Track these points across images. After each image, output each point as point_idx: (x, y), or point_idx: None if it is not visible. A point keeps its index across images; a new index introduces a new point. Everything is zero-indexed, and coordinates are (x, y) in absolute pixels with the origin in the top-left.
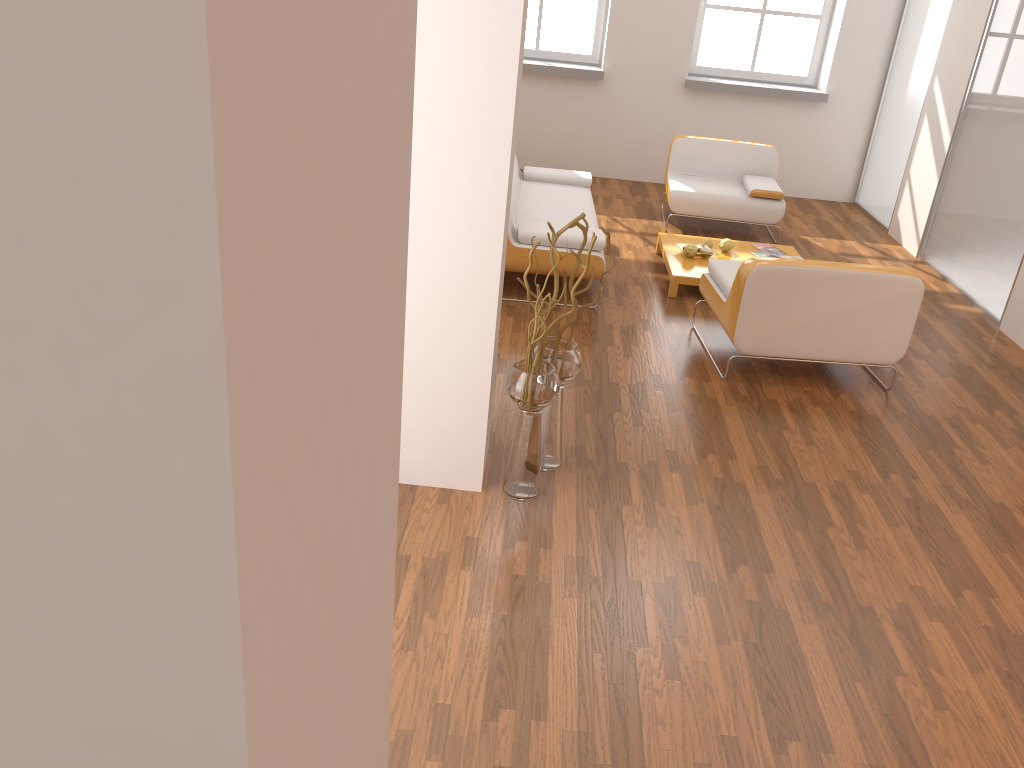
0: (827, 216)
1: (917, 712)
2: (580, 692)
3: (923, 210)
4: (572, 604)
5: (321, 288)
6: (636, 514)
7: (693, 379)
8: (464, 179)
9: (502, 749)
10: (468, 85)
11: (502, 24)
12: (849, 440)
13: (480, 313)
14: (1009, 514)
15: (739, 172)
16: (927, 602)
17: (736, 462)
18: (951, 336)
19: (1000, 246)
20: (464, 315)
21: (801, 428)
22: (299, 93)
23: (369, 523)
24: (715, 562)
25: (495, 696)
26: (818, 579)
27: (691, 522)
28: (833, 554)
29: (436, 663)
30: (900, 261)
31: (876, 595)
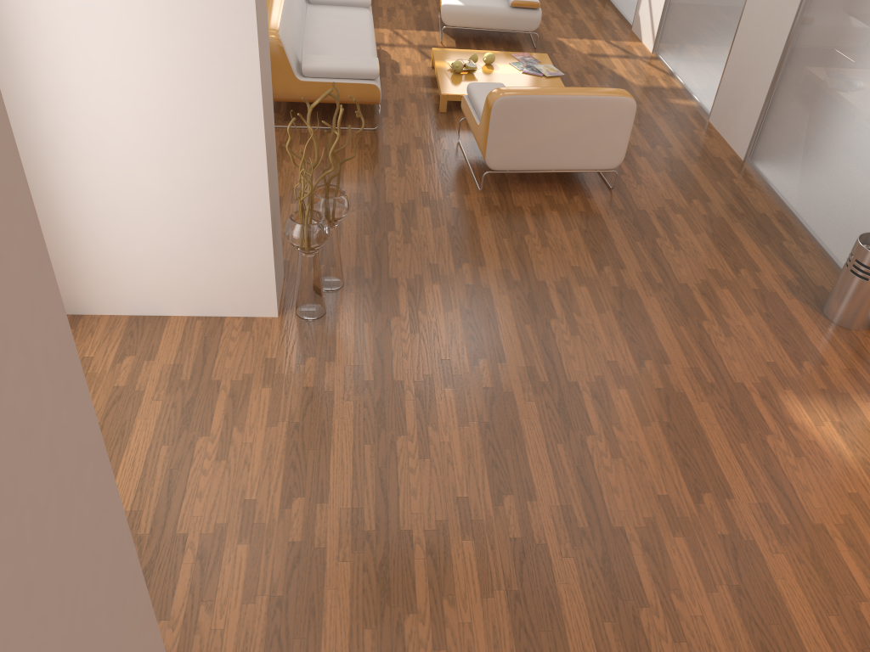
0: (582, 15)
1: (599, 462)
2: (354, 477)
3: (657, 11)
4: (350, 407)
5: None
6: (403, 323)
7: (455, 193)
8: (221, 69)
9: (295, 528)
10: None
11: None
12: (576, 239)
13: (254, 179)
14: (689, 292)
15: None
16: (618, 374)
17: (485, 268)
18: (669, 131)
19: (712, 48)
20: (241, 182)
21: (539, 231)
22: None
23: (71, 531)
24: (462, 358)
25: (289, 488)
26: (539, 364)
27: (446, 326)
28: (553, 341)
29: (244, 468)
30: (638, 58)
31: (581, 372)
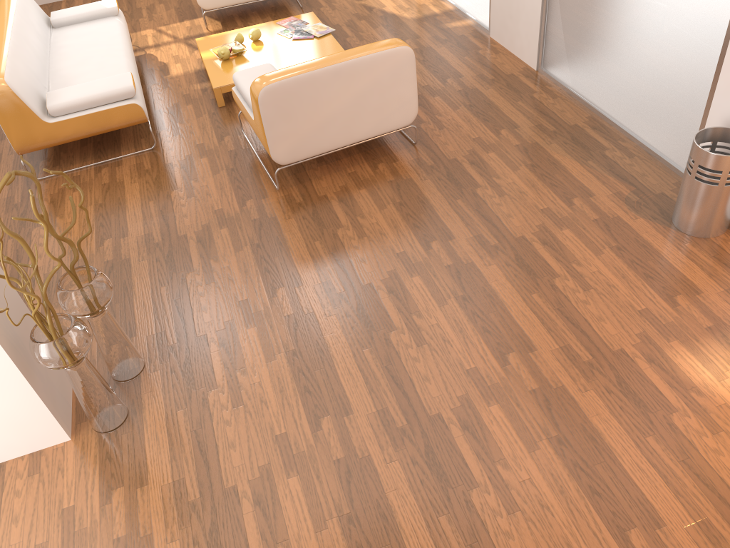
0: None
1: (495, 527)
2: None
3: None
4: None
5: None
6: (222, 397)
7: (253, 200)
8: None
9: None
10: None
11: None
12: (393, 217)
13: None
14: (530, 246)
15: None
16: (483, 384)
17: (303, 288)
18: (455, 60)
19: None
20: None
21: (352, 220)
22: None
23: None
24: (300, 425)
25: None
26: (391, 402)
27: (273, 384)
28: (399, 364)
29: None
30: None
31: (441, 397)
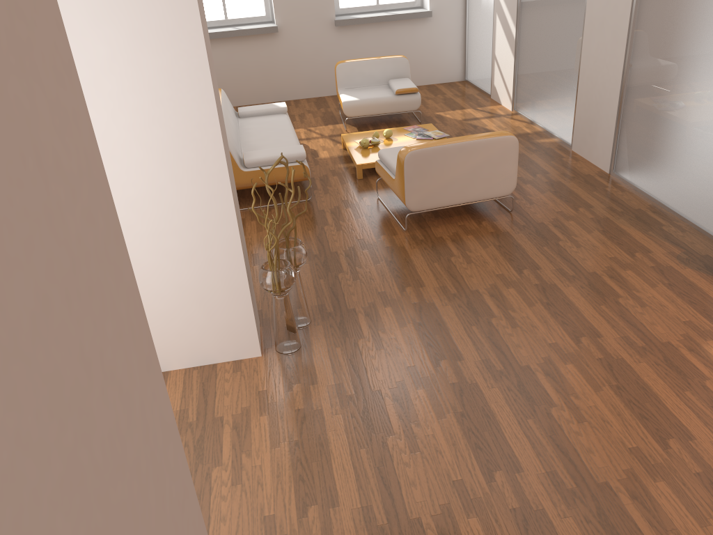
0: (450, 94)
1: (568, 428)
2: (357, 479)
3: (509, 79)
4: (339, 419)
5: (76, 440)
6: (368, 343)
7: (386, 236)
8: (192, 152)
9: (315, 534)
10: (177, 88)
11: (190, 41)
12: (493, 253)
13: (228, 239)
14: (599, 278)
15: (385, 78)
16: (561, 352)
17: (425, 288)
18: (543, 162)
19: (561, 95)
20: (218, 243)
21: (462, 253)
22: (16, 361)
23: (166, 508)
24: (425, 363)
25: (302, 499)
26: (492, 356)
27: (405, 339)
28: (498, 336)
29: (258, 488)
30: (502, 116)
31: (529, 356)
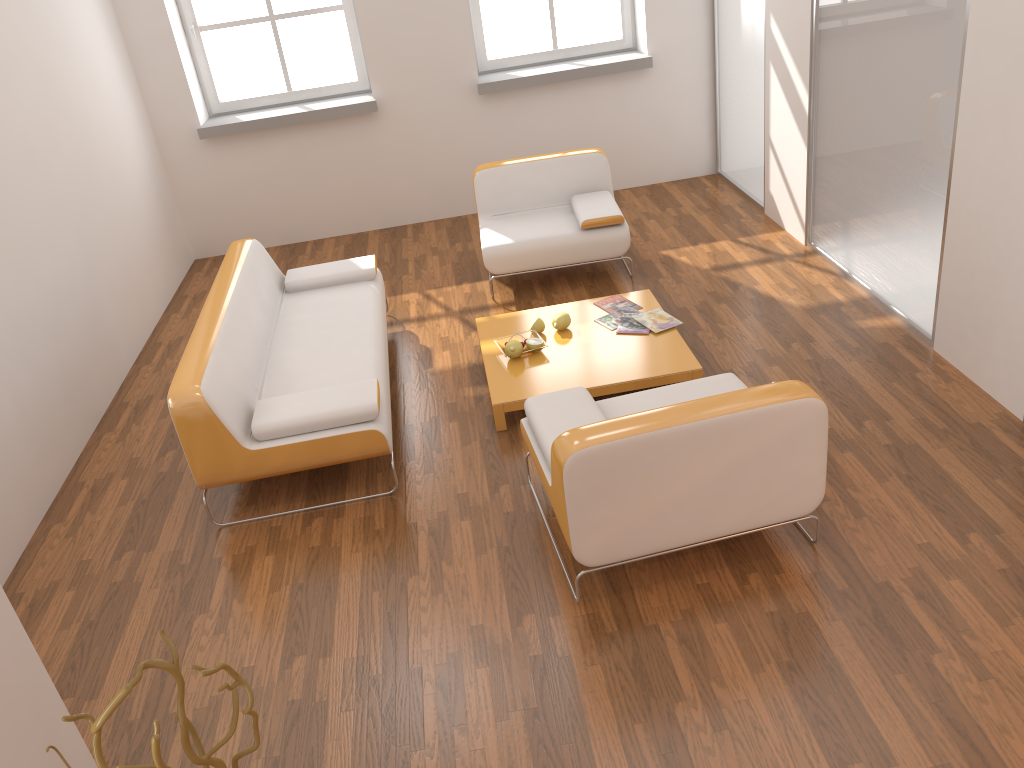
0: (689, 206)
1: None
2: None
3: (798, 186)
4: None
5: None
6: None
7: (534, 616)
8: None
9: None
10: None
11: None
12: (777, 693)
13: None
14: None
15: (565, 193)
16: None
17: None
18: (876, 386)
19: (907, 237)
20: None
21: (702, 687)
22: None
23: None
24: None
25: None
26: None
27: None
28: None
29: None
30: (787, 259)
31: None
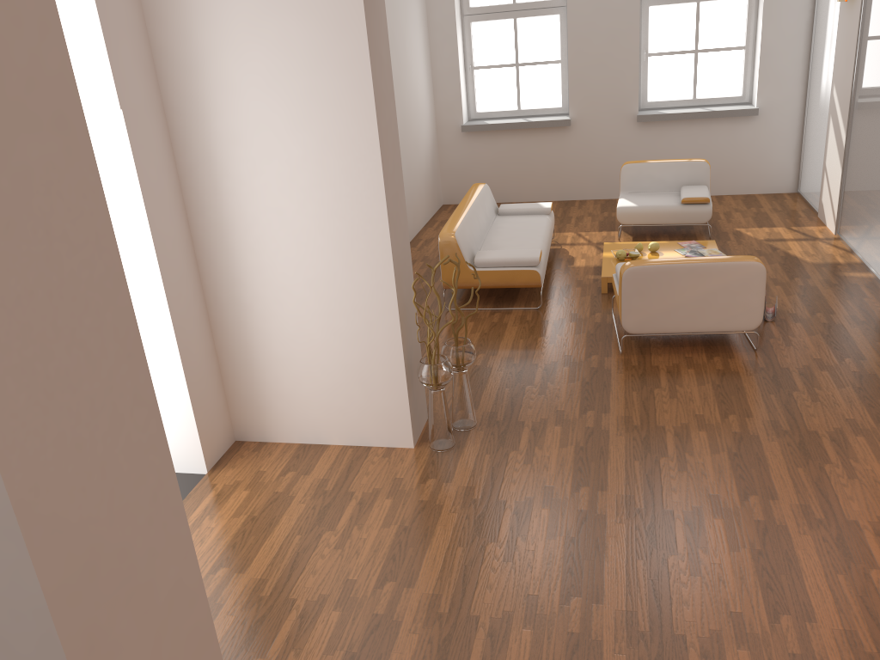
0: (767, 208)
1: (676, 578)
2: (441, 570)
3: (835, 195)
4: (453, 517)
5: (34, 356)
6: (519, 456)
7: (597, 356)
8: (363, 244)
9: (381, 604)
10: (355, 186)
11: (368, 147)
12: (706, 392)
13: (390, 328)
14: (817, 438)
15: (678, 184)
16: (717, 505)
17: (608, 415)
18: (835, 300)
19: (879, 221)
20: (380, 330)
21: (670, 386)
22: (1, 308)
23: (119, 438)
24: (565, 485)
25: (385, 574)
26: (638, 493)
27: (557, 459)
28: (657, 475)
29: (354, 556)
30: (818, 240)
31: (679, 502)
